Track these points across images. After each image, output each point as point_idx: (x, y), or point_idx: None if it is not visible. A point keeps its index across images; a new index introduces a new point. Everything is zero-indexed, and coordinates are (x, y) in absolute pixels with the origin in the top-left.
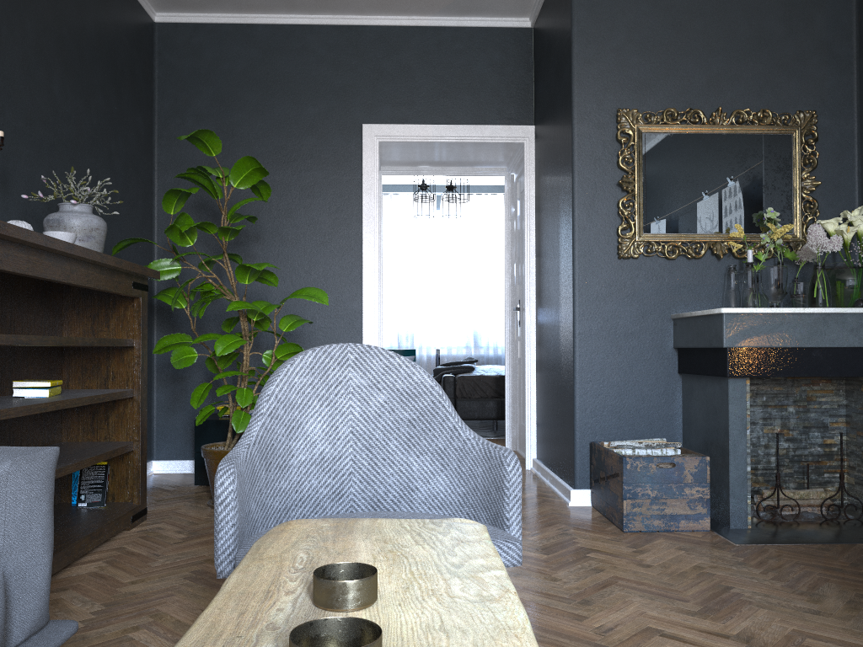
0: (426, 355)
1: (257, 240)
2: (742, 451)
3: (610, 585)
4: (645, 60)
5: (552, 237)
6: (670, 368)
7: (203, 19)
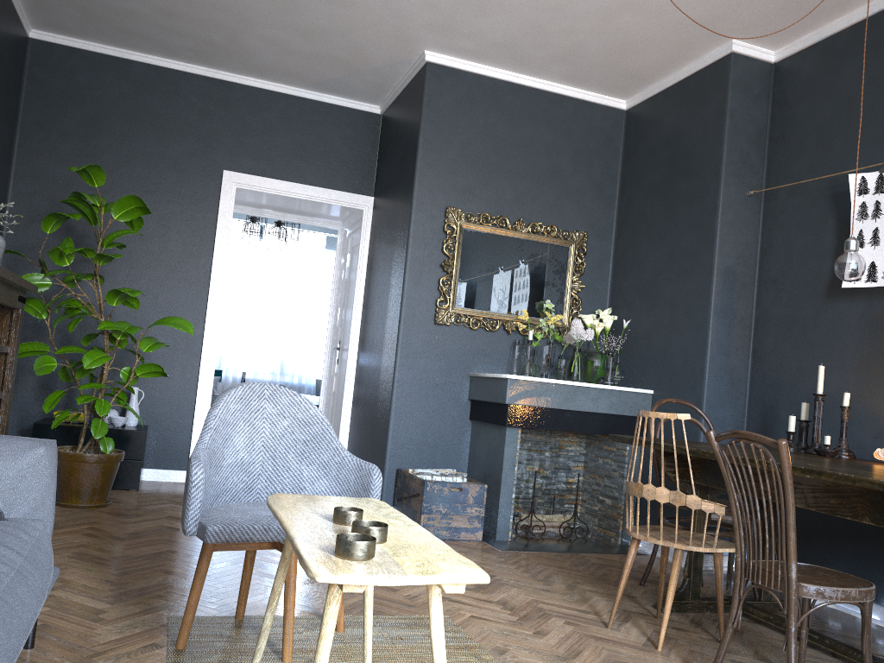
0: (232, 377)
1: None
2: (511, 482)
3: None
4: (472, 172)
5: (381, 296)
6: (464, 414)
7: (80, 45)
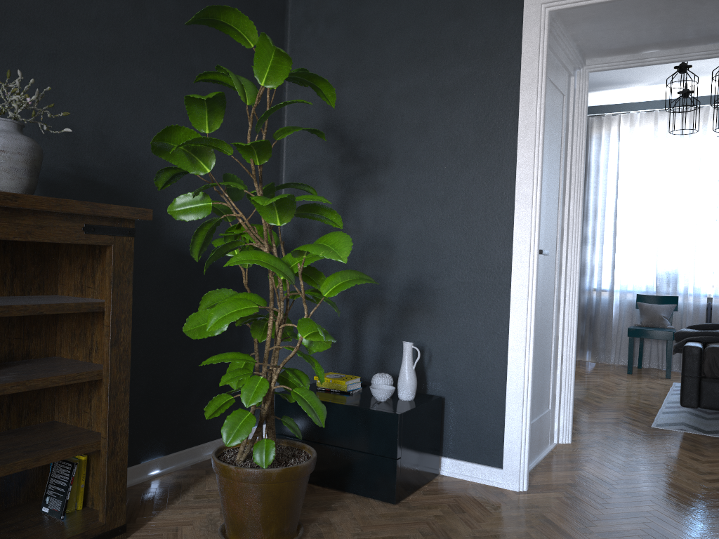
0: (693, 305)
1: (386, 166)
2: None
3: None
4: None
5: None
6: None
7: None
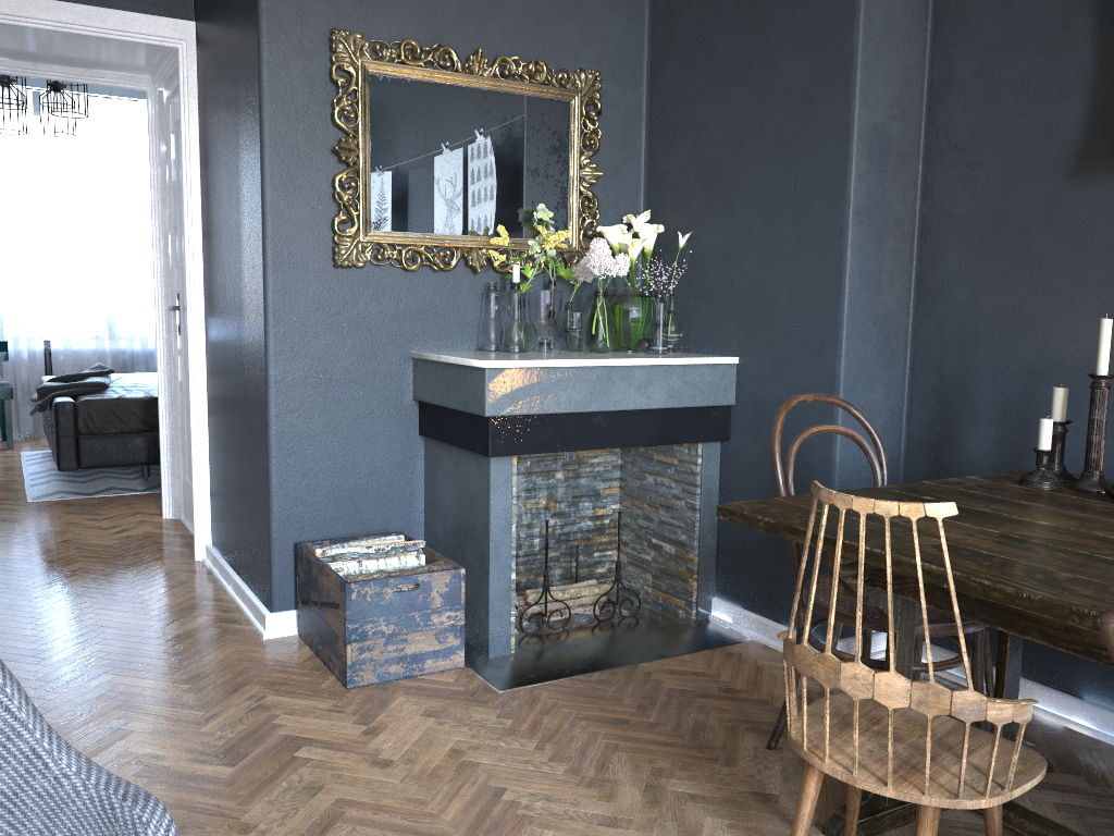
0: (28, 351)
1: None
2: (507, 554)
3: (334, 822)
4: None
5: (229, 216)
6: (409, 428)
7: None
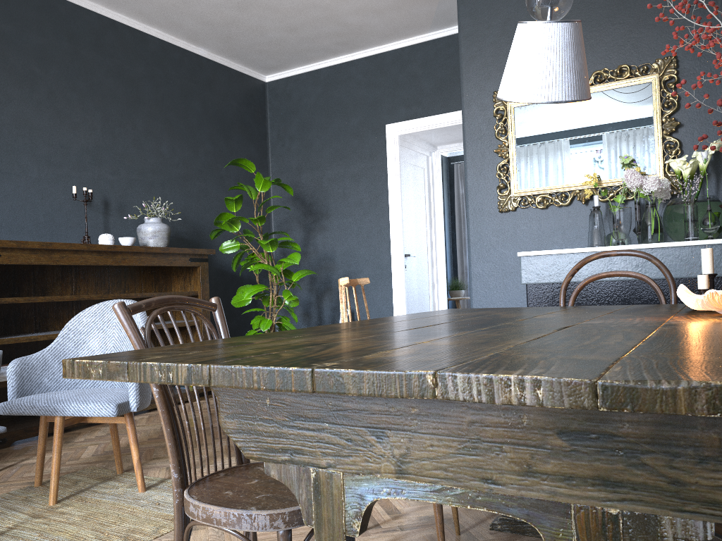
0: None
1: (327, 216)
2: None
3: None
4: None
5: None
6: None
7: (291, 73)
